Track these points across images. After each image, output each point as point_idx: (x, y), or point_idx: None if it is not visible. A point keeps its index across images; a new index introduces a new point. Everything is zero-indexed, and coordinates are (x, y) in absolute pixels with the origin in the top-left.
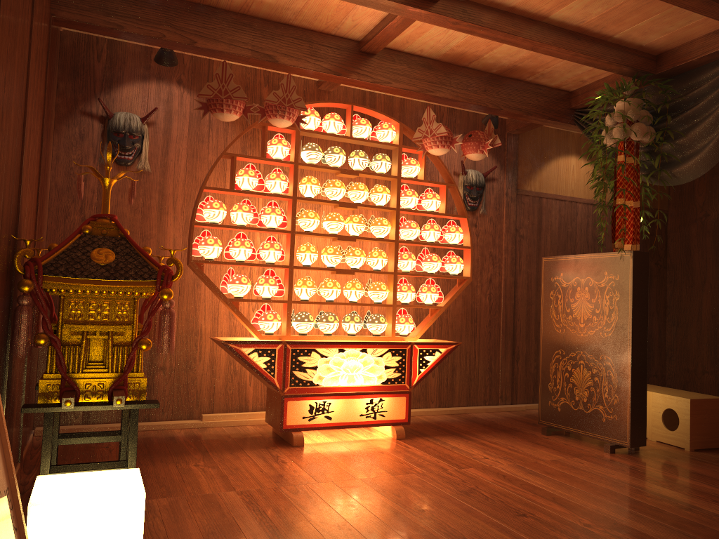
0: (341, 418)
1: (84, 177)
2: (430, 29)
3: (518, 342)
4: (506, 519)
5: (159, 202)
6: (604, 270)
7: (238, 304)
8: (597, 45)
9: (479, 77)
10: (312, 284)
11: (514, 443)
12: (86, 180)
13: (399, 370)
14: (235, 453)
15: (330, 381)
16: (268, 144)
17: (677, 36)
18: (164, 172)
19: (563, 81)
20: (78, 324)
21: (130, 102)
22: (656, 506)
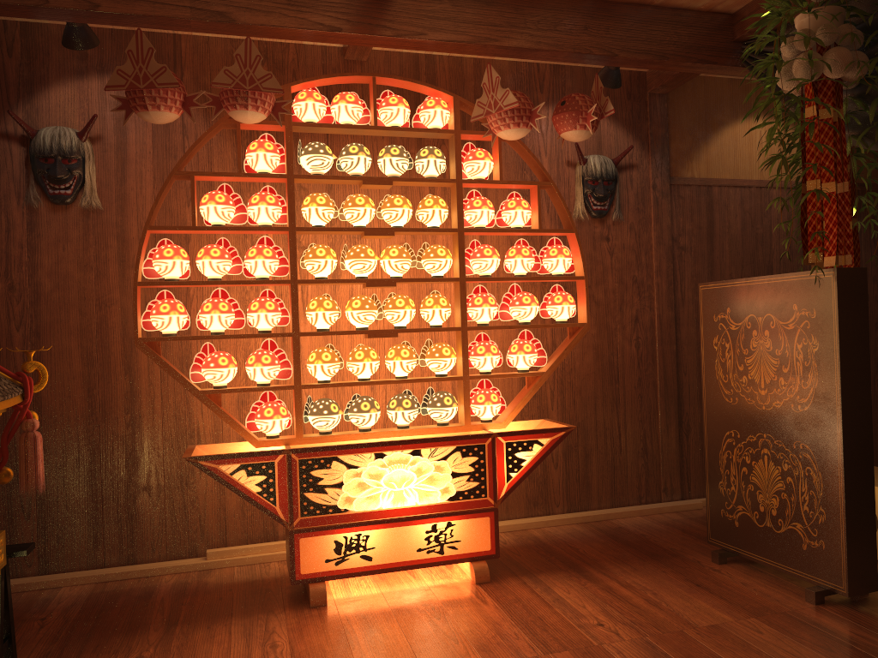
0: (388, 557)
1: (6, 227)
2: None
3: (687, 407)
4: None
5: (118, 252)
6: (793, 302)
7: (219, 396)
8: None
9: (574, 8)
10: (332, 357)
11: (659, 586)
12: (10, 230)
13: (476, 477)
14: (214, 627)
15: (365, 503)
16: (246, 151)
17: None
18: (122, 208)
19: None
20: None
21: (62, 110)
22: None
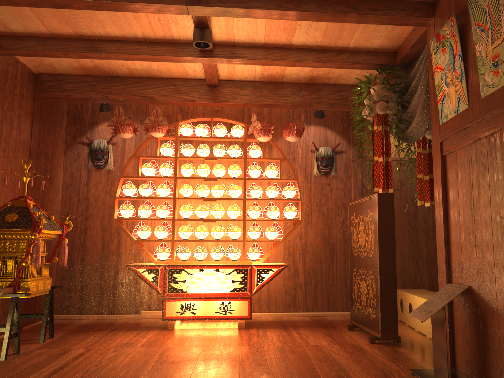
0: (202, 313)
1: (79, 177)
2: (235, 65)
3: None
4: (200, 372)
5: None
6: (368, 208)
7: (143, 243)
8: (340, 54)
9: (293, 87)
10: (187, 229)
11: (312, 334)
12: (80, 178)
13: (243, 283)
14: (128, 331)
15: (194, 289)
16: (160, 147)
17: (391, 37)
18: (121, 170)
19: (355, 79)
20: (0, 253)
21: (103, 133)
22: (320, 374)
